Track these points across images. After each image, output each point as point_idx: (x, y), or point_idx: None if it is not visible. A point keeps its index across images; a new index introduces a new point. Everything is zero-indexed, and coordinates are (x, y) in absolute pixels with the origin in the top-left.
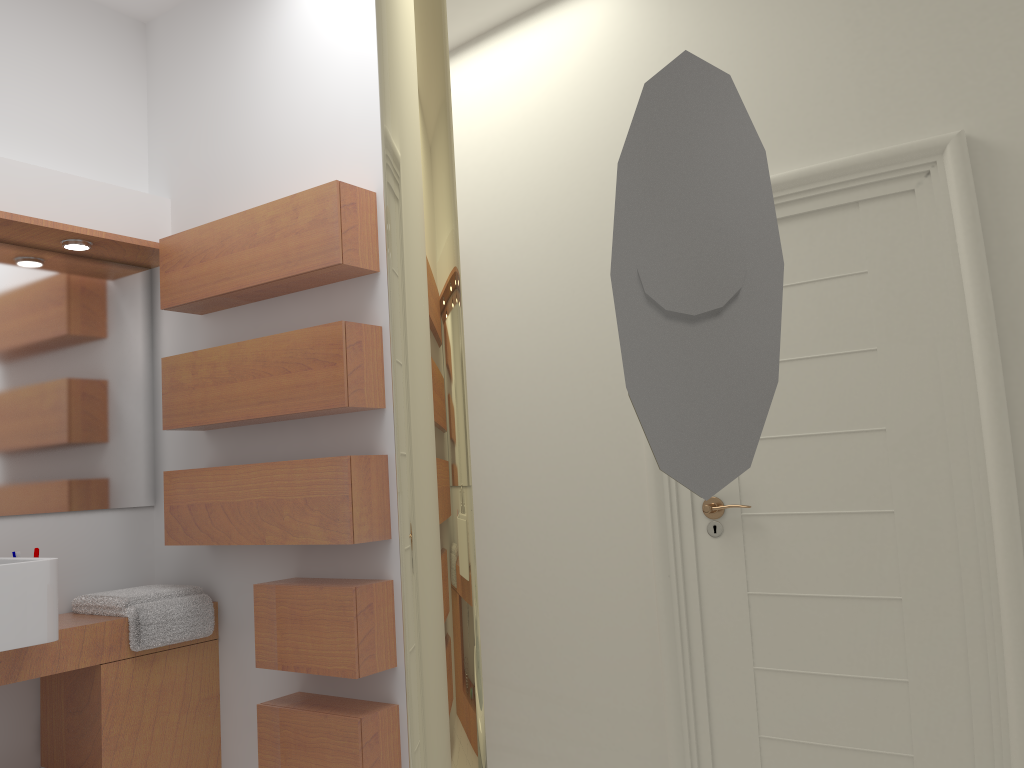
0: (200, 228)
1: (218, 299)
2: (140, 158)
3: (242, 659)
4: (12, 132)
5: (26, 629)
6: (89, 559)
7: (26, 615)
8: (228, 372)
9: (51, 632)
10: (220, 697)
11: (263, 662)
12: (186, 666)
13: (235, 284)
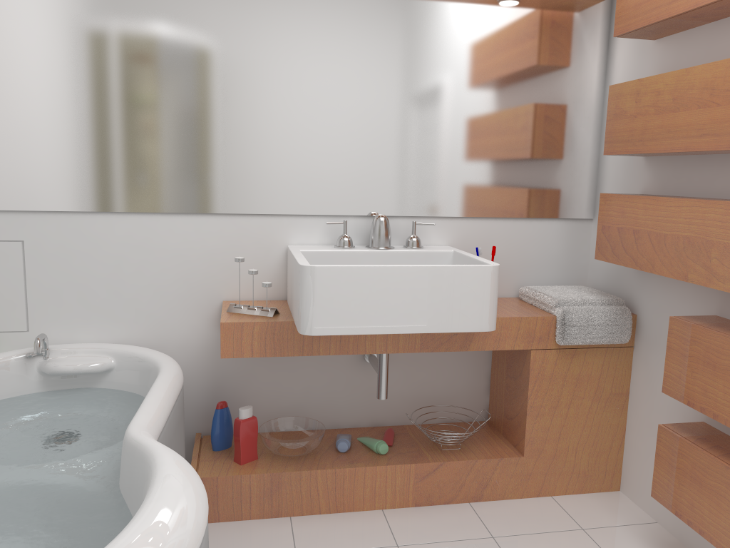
0: None
1: (671, 22)
2: None
3: (652, 372)
4: None
5: (470, 318)
6: (535, 258)
7: (471, 308)
8: (671, 101)
9: (489, 324)
10: (629, 395)
11: (669, 390)
12: (601, 364)
13: (691, 3)
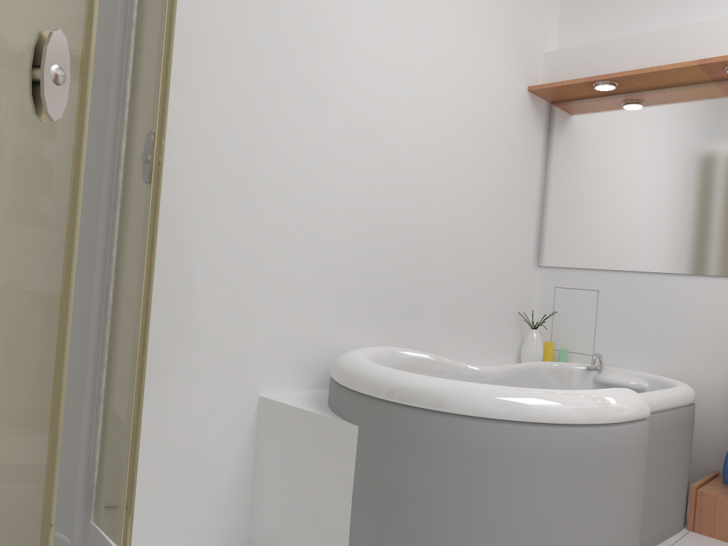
0: None
1: None
2: None
3: None
4: None
5: None
6: None
7: None
8: None
9: None
10: None
11: None
12: None
13: None
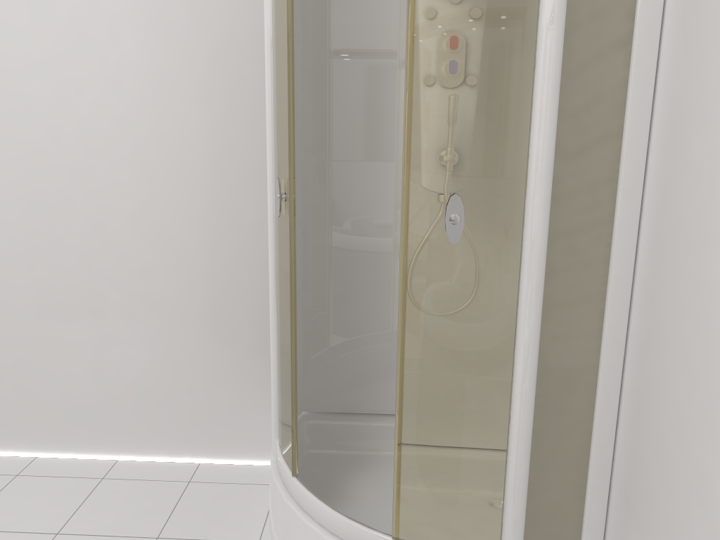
0: None
1: None
2: None
3: None
4: None
5: None
6: None
7: None
8: None
9: None
10: None
11: None
12: None
13: None
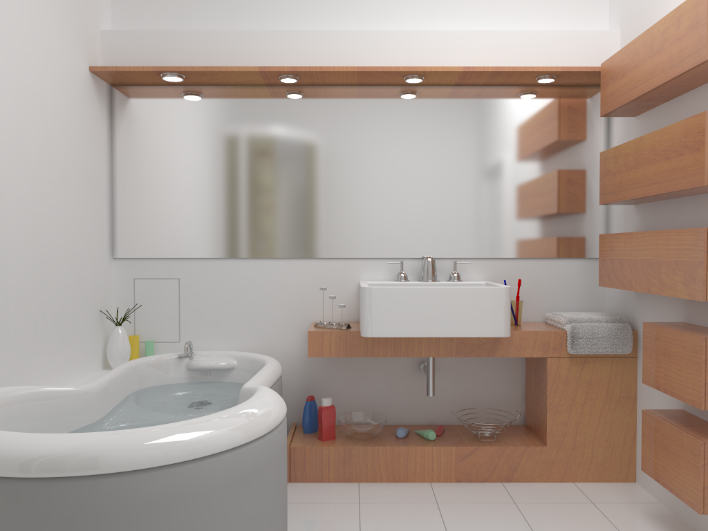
0: (621, 50)
1: (634, 104)
2: (602, 3)
3: None
4: (511, 10)
5: (488, 327)
6: (558, 290)
7: (488, 318)
8: (633, 161)
9: (504, 331)
10: (636, 399)
11: (646, 380)
12: (609, 371)
13: (639, 91)
